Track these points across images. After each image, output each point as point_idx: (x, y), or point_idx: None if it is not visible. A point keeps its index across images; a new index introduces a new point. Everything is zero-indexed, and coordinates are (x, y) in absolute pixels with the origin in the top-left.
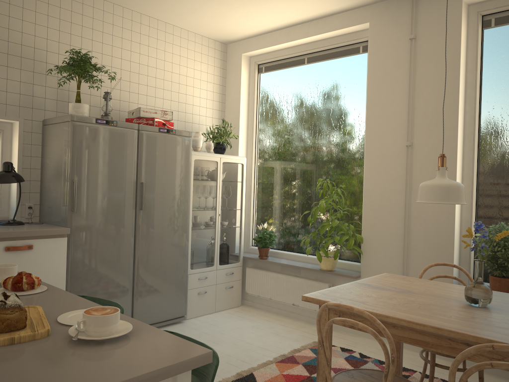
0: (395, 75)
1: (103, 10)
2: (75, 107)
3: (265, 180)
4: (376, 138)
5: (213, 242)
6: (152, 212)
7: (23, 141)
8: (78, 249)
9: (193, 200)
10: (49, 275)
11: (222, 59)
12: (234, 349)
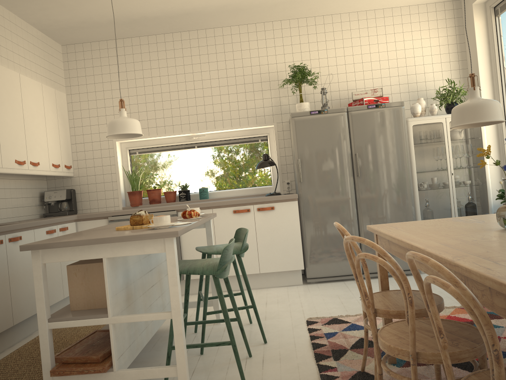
0: None
1: (324, 24)
2: (298, 106)
3: None
4: None
5: (448, 201)
6: (369, 177)
7: (278, 138)
8: (308, 209)
9: (416, 162)
10: (288, 227)
11: (456, 17)
12: None
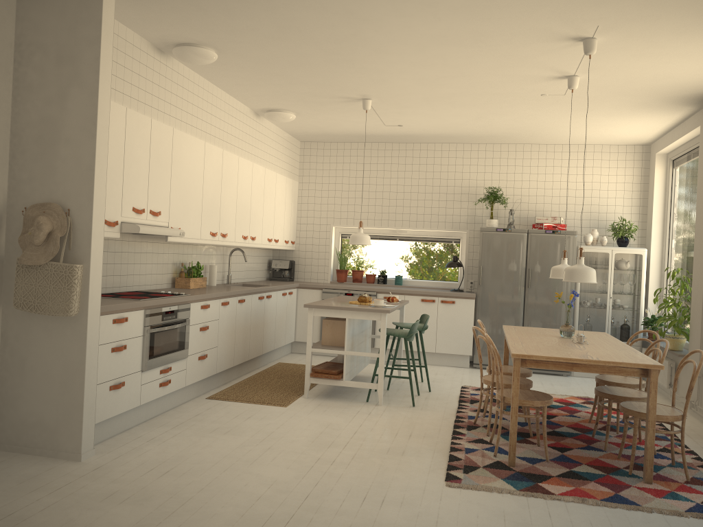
0: None
1: (523, 151)
2: (487, 222)
3: (671, 270)
4: (698, 230)
5: (603, 320)
6: (537, 290)
7: (468, 243)
8: (483, 308)
9: (581, 283)
10: (463, 320)
11: (644, 160)
12: (564, 389)
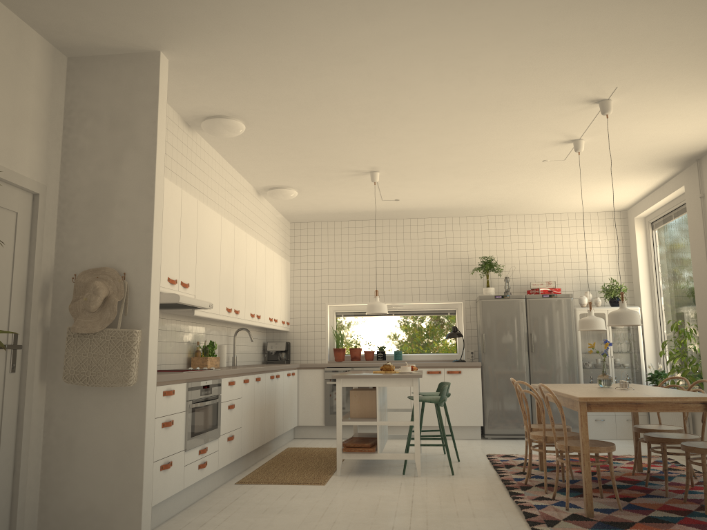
0: (699, 227)
1: (509, 221)
2: (485, 290)
3: (665, 325)
4: (697, 281)
5: None
6: (541, 353)
7: (465, 313)
8: (489, 376)
9: (582, 345)
10: (471, 389)
11: (623, 224)
12: None
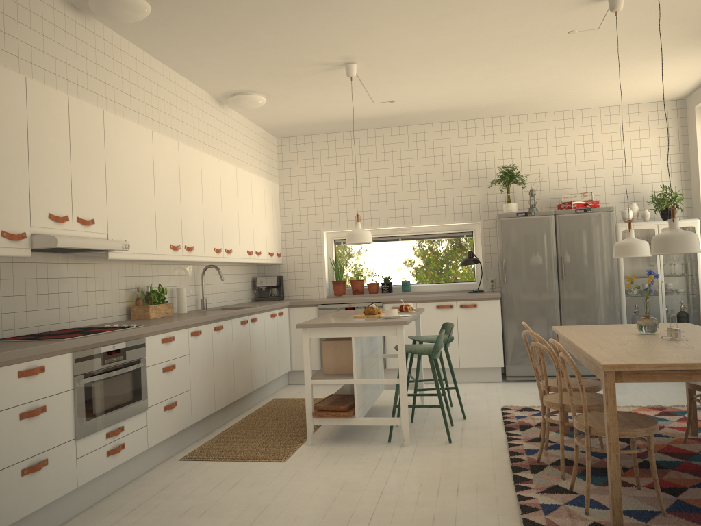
0: None
1: (536, 121)
2: (505, 207)
3: None
4: None
5: (656, 309)
6: (574, 281)
7: (484, 235)
8: (511, 309)
9: (625, 268)
10: (489, 325)
11: (680, 117)
12: (626, 398)
